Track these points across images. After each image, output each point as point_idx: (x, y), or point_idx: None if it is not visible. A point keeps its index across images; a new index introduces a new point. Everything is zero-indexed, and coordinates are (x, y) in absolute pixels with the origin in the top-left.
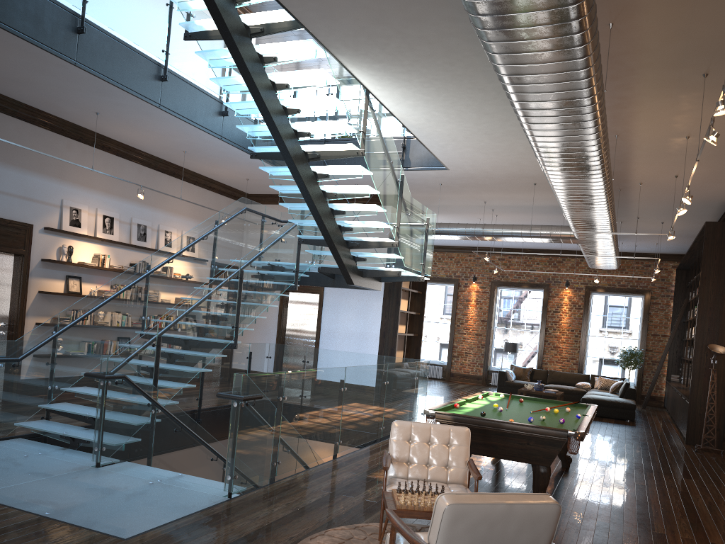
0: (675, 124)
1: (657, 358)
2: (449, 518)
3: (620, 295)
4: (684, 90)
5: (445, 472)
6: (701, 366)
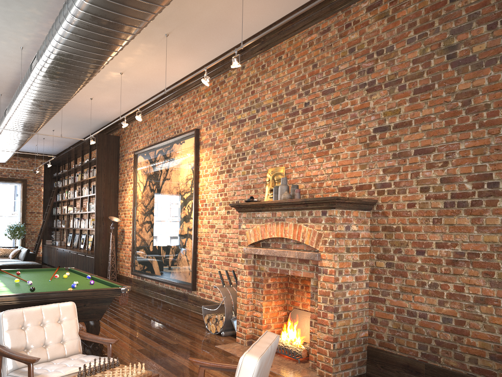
0: (121, 62)
1: (35, 229)
2: (257, 372)
3: (2, 182)
4: (147, 41)
5: (63, 347)
6: (100, 231)
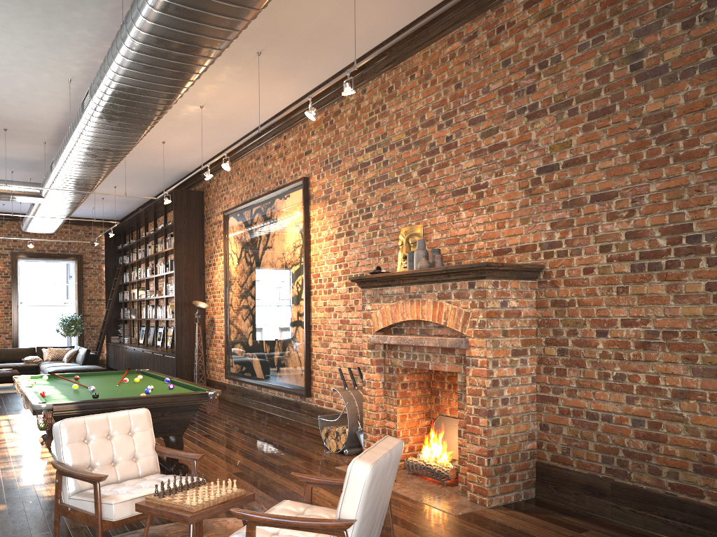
0: (200, 92)
1: (96, 322)
2: (370, 481)
3: (50, 260)
4: (233, 62)
5: (136, 466)
6: (182, 322)
